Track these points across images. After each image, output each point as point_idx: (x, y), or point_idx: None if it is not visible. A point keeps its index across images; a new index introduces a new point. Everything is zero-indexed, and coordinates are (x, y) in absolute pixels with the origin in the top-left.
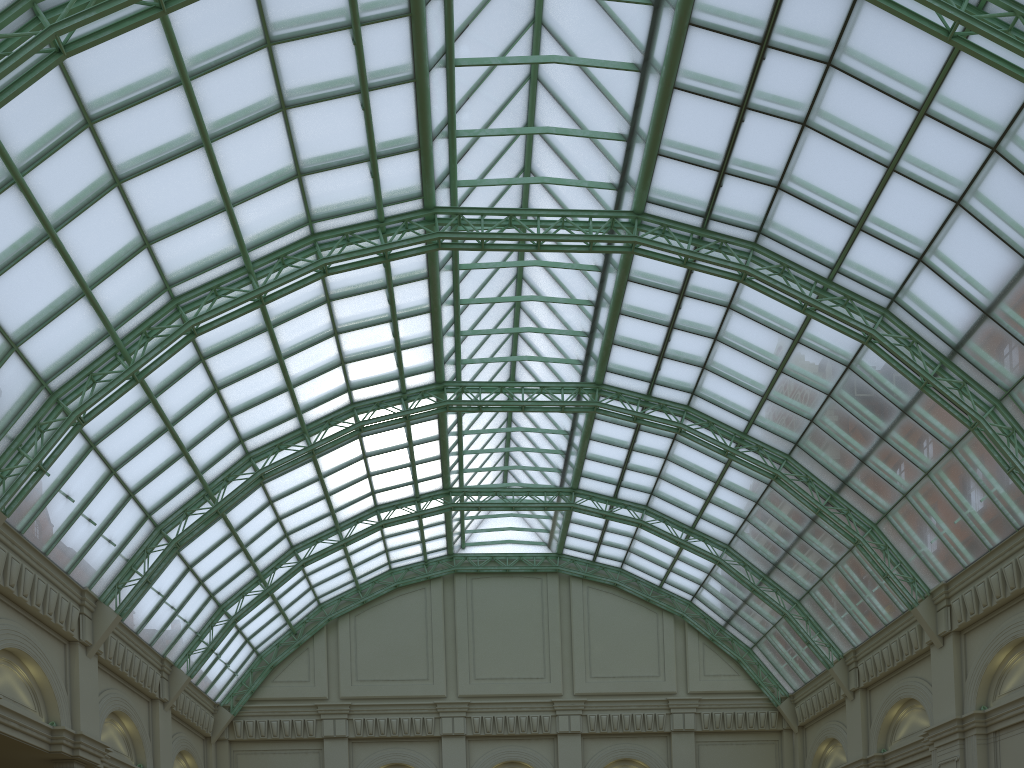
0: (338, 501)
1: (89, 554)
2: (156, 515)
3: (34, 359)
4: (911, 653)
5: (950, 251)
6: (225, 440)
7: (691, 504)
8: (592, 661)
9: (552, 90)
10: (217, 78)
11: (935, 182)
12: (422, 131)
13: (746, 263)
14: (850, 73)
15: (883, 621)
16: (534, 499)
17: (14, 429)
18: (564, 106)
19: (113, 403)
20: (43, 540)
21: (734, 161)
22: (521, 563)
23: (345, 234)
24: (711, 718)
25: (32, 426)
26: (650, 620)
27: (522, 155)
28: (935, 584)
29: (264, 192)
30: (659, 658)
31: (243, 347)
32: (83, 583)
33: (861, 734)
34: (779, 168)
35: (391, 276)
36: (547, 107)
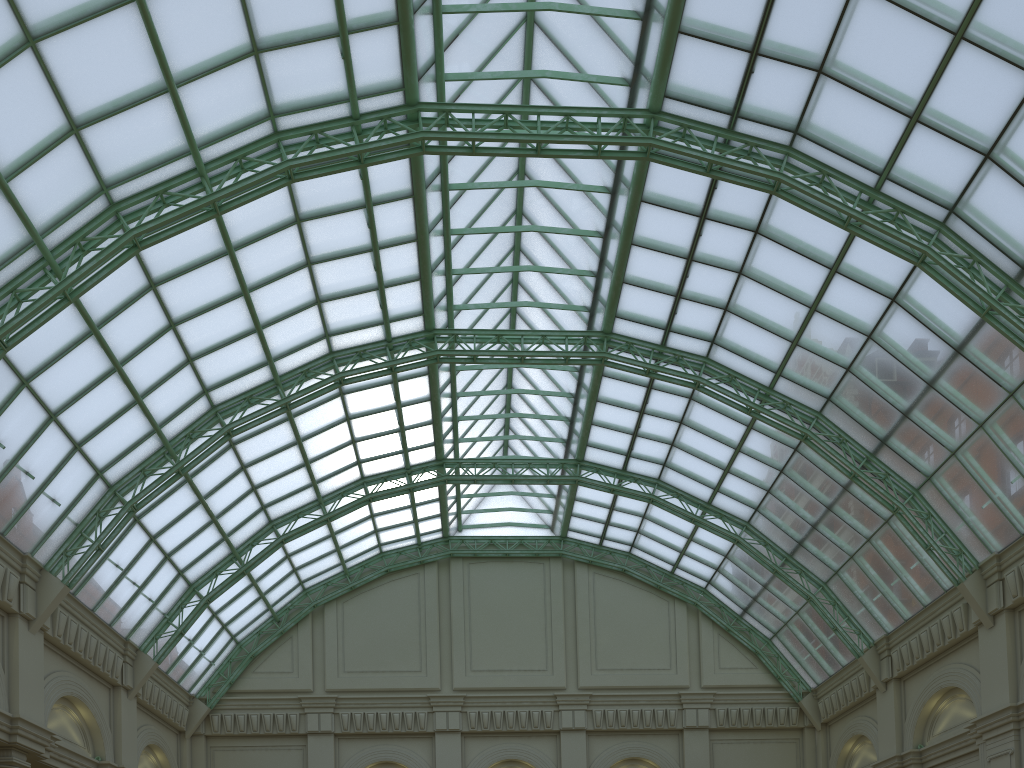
0: (320, 470)
1: (29, 514)
2: (109, 474)
3: None
4: (955, 636)
5: None
6: (186, 389)
7: (708, 476)
8: (598, 652)
9: None
10: None
11: (1013, 50)
12: None
13: (779, 172)
14: None
15: (922, 602)
16: (536, 472)
17: None
18: None
19: (46, 331)
20: None
21: (769, 37)
22: (522, 547)
23: (314, 133)
24: (727, 714)
25: None
26: (661, 609)
27: (521, 57)
28: (985, 556)
29: (214, 71)
30: (670, 649)
31: (201, 274)
32: (23, 548)
33: (895, 729)
34: (822, 45)
35: (370, 192)
36: None
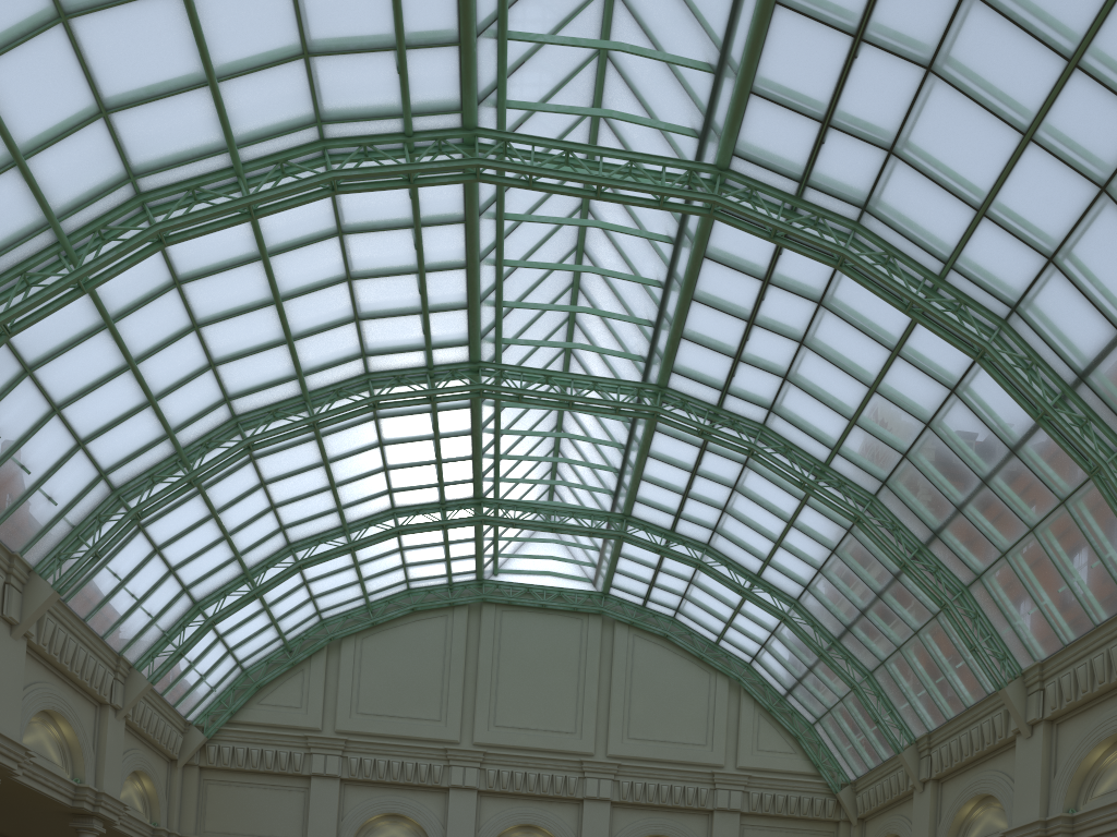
0: (347, 495)
1: (21, 510)
2: (114, 476)
3: None
4: (993, 742)
5: (1088, 251)
6: (206, 395)
7: (758, 547)
8: (631, 720)
9: (631, 5)
10: None
11: (1079, 159)
12: (464, 20)
13: (845, 246)
14: (991, 3)
15: (965, 703)
16: (579, 522)
17: None
18: (644, 27)
19: (56, 319)
20: None
21: (841, 110)
22: (560, 599)
23: (362, 145)
24: (760, 799)
25: None
26: (702, 680)
27: (591, 90)
28: (1029, 663)
29: (260, 69)
30: (708, 725)
31: (230, 276)
32: (12, 546)
33: (928, 832)
34: (894, 125)
35: (419, 212)
36: (624, 28)
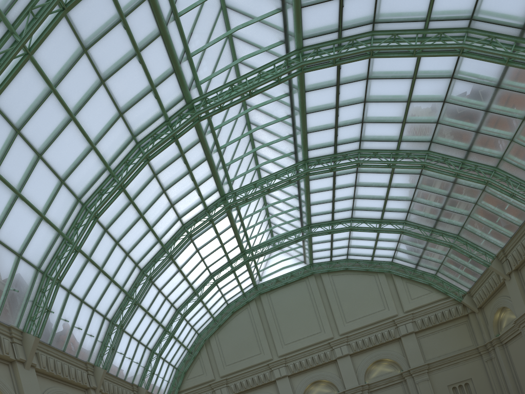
0: (191, 278)
1: (83, 344)
2: (108, 315)
3: (30, 259)
4: None
5: None
6: (129, 267)
7: (377, 205)
8: (345, 314)
9: (235, 8)
10: (67, 81)
11: None
12: (173, 61)
13: (371, 45)
14: None
15: (517, 224)
16: (289, 239)
17: (32, 296)
18: (243, 13)
19: (72, 267)
20: (61, 344)
21: None
22: (292, 276)
23: (152, 135)
24: (422, 321)
25: (39, 291)
26: (371, 280)
27: (230, 54)
28: None
29: (107, 131)
30: (382, 299)
31: (122, 216)
32: (85, 359)
33: (521, 297)
34: None
35: (181, 148)
36: (235, 19)
